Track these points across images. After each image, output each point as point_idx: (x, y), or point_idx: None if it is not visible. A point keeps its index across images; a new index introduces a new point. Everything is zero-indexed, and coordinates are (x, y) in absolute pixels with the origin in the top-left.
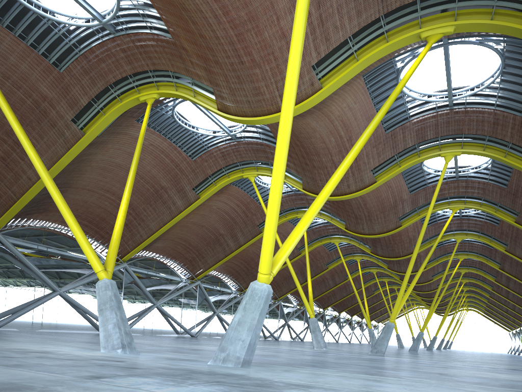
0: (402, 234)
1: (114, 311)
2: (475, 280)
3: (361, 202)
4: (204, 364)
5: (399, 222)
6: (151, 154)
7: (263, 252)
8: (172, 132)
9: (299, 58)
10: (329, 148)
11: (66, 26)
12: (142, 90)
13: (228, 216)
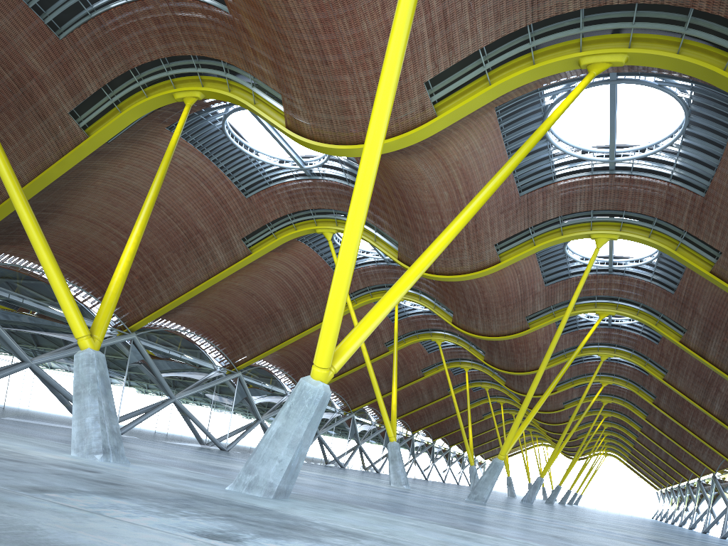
0: (529, 340)
1: (97, 398)
2: (620, 416)
3: (478, 288)
4: (220, 489)
5: (527, 323)
6: (186, 181)
7: (323, 337)
8: (220, 154)
9: (400, 58)
10: (439, 206)
11: None
12: (180, 84)
13: (290, 285)
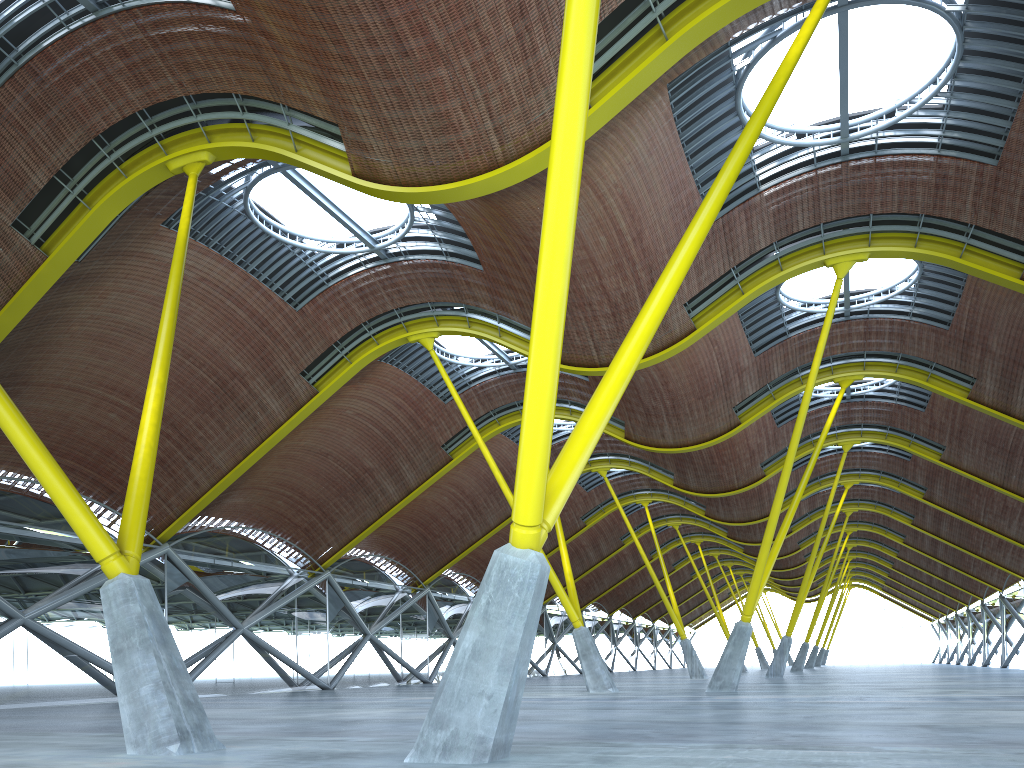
0: (736, 443)
1: (152, 652)
2: (870, 527)
3: (658, 379)
4: (397, 765)
5: (736, 416)
6: (205, 302)
7: (525, 472)
8: (248, 250)
9: None
10: (595, 261)
11: None
12: (174, 147)
13: (379, 430)
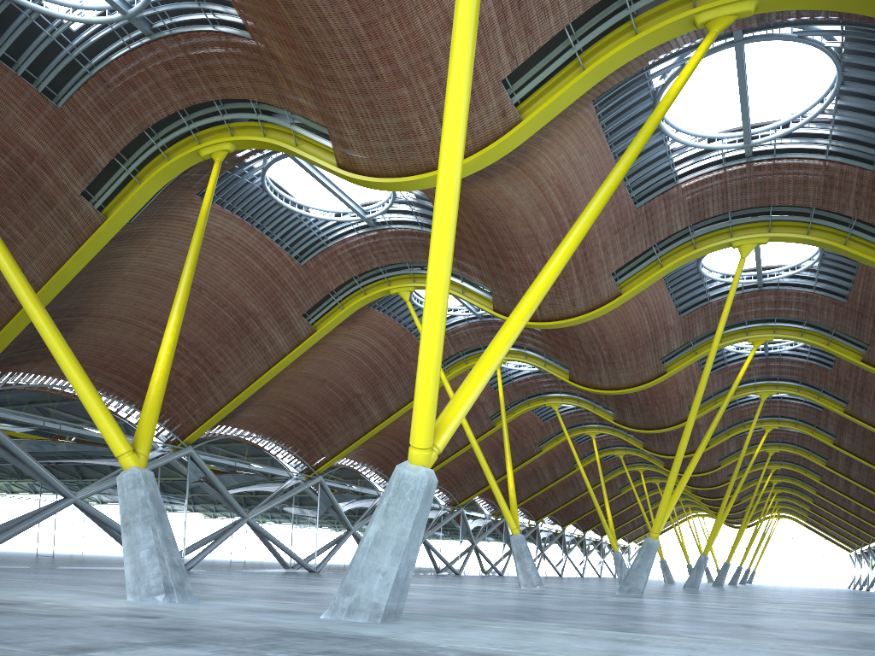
0: (667, 388)
1: (150, 526)
2: (792, 466)
3: (596, 332)
4: (313, 619)
5: (663, 366)
6: (228, 256)
7: (418, 408)
8: (264, 216)
9: (472, 31)
10: (537, 236)
11: (63, 24)
12: (206, 138)
13: (367, 363)
